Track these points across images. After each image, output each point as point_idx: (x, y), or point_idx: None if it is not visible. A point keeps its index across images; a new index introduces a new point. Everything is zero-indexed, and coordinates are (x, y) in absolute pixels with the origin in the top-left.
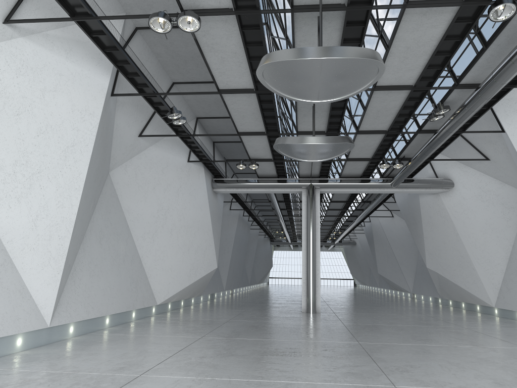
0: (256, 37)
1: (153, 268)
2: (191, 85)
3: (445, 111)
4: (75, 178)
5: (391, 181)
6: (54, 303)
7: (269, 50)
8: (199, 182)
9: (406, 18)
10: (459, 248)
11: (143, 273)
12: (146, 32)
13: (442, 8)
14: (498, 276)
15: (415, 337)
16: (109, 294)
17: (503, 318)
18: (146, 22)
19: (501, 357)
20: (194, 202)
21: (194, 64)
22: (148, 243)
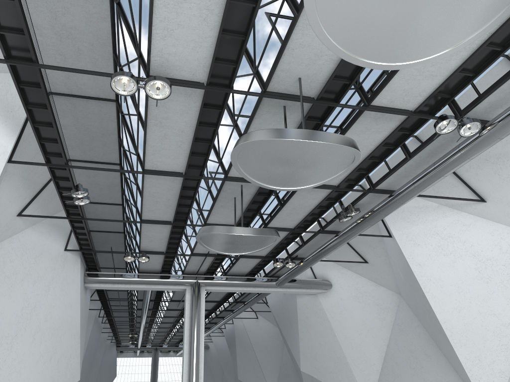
0: (212, 117)
1: None
2: (89, 165)
3: (354, 213)
4: None
5: (276, 280)
6: None
7: (220, 133)
8: (74, 274)
9: (359, 121)
10: (335, 349)
11: None
12: (59, 98)
13: (392, 116)
14: (373, 376)
15: None
16: None
17: None
18: (64, 88)
19: None
20: (65, 299)
21: (101, 142)
22: (5, 350)
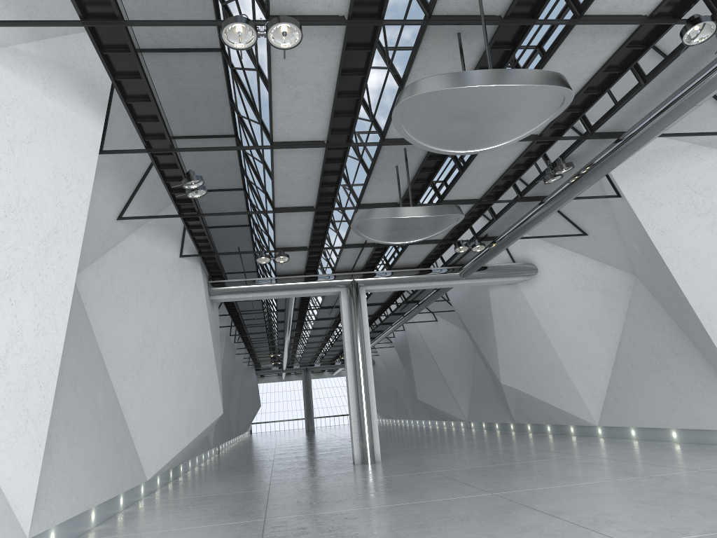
0: (358, 61)
1: (139, 423)
2: (194, 141)
3: (566, 170)
4: (60, 285)
5: (460, 270)
6: (35, 497)
7: (372, 81)
8: (196, 286)
9: (568, 40)
10: (547, 353)
11: (127, 433)
12: (146, 56)
13: (617, 27)
14: (601, 384)
15: (552, 476)
16: (94, 471)
17: (613, 438)
18: (151, 42)
19: (690, 486)
20: (190, 318)
21: (208, 108)
22: (132, 385)
